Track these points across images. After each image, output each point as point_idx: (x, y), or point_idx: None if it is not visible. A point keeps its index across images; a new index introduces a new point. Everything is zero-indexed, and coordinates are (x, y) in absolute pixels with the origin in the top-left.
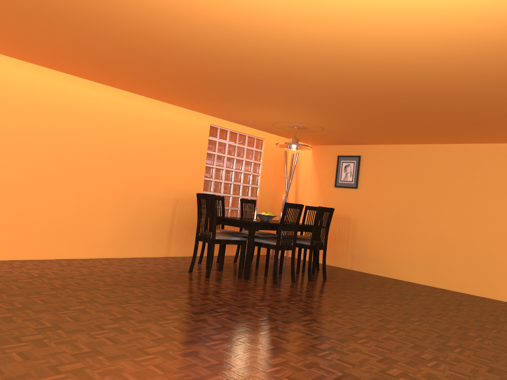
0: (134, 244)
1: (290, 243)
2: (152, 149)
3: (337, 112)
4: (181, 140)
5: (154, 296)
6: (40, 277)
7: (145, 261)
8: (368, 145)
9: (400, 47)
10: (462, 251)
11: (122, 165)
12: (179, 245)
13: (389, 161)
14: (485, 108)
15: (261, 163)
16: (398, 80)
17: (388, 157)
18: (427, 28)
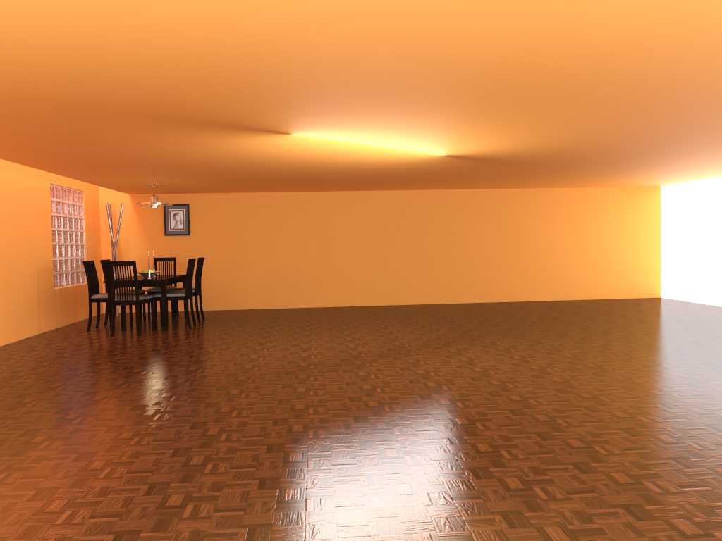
0: (19, 326)
1: (190, 293)
2: (18, 220)
3: (220, 179)
4: (35, 206)
5: (160, 348)
6: (42, 361)
7: (47, 339)
8: (195, 194)
9: (324, 164)
10: (289, 276)
11: (2, 242)
12: (45, 319)
13: (219, 208)
14: (327, 180)
15: (84, 218)
16: (298, 171)
17: (217, 204)
18: (347, 161)
